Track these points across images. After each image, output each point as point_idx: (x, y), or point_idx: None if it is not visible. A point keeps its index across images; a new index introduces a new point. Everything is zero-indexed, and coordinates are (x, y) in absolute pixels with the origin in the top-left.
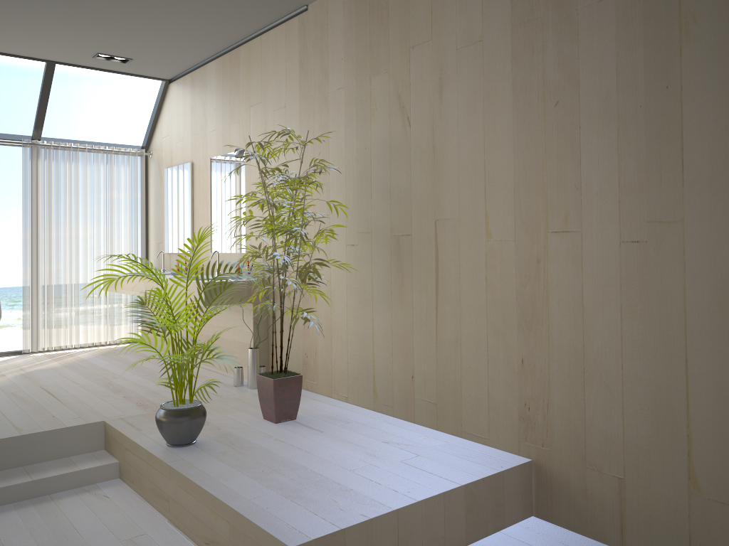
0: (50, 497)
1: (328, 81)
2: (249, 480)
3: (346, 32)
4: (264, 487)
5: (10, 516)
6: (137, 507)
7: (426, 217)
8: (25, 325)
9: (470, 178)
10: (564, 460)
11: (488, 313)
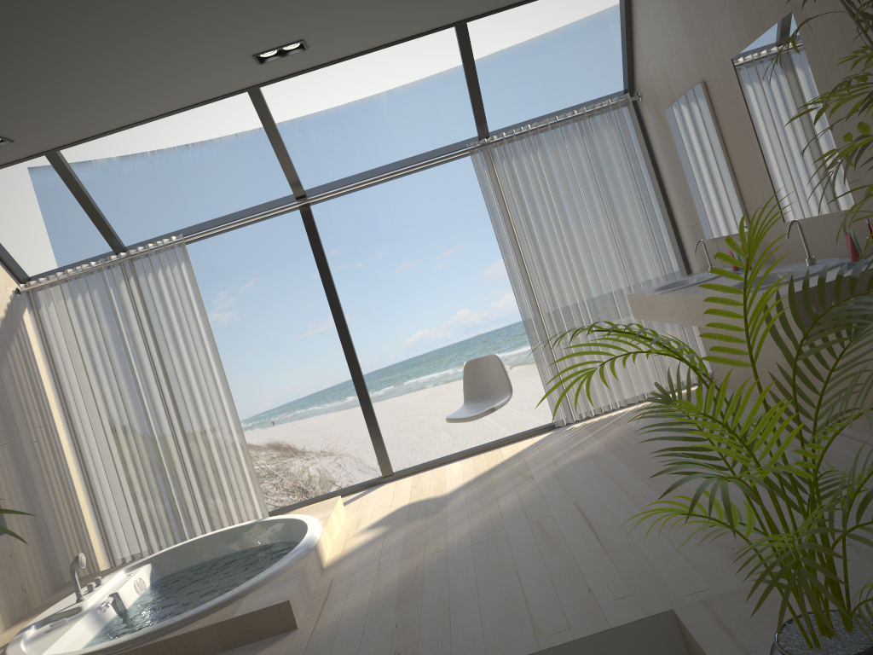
0: None
1: None
2: None
3: None
4: None
5: None
6: None
7: None
8: (547, 390)
9: None
10: None
11: None
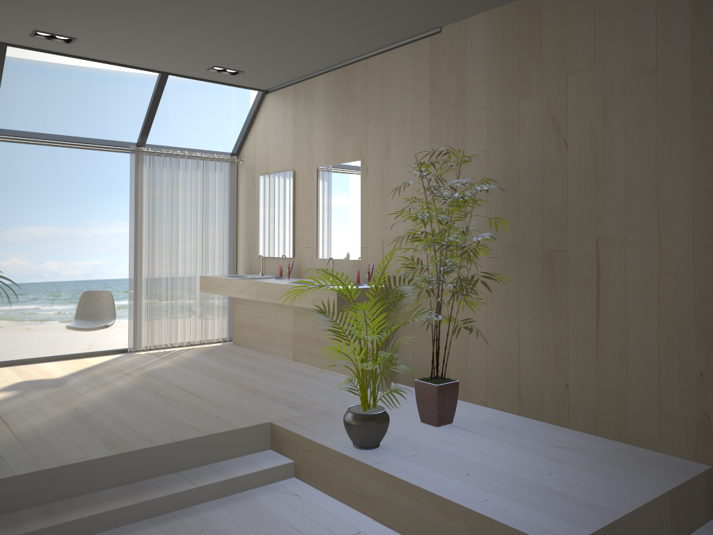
0: (243, 495)
1: (466, 101)
2: (464, 483)
3: (488, 55)
4: (484, 490)
5: (219, 513)
6: (333, 506)
7: (585, 234)
8: (130, 324)
9: (639, 199)
10: None
11: (659, 328)
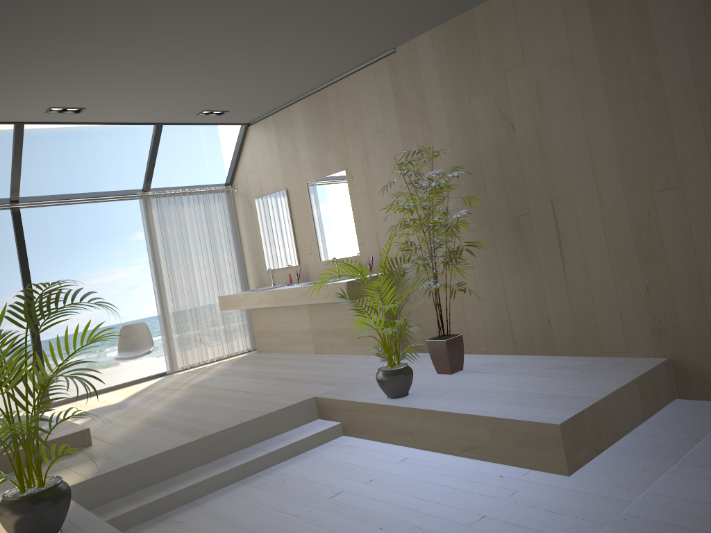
0: (307, 453)
1: (426, 105)
2: (480, 403)
3: (438, 65)
4: (496, 404)
5: (293, 468)
6: (381, 447)
7: (541, 197)
8: (165, 349)
9: (577, 162)
10: (696, 352)
11: (610, 260)
